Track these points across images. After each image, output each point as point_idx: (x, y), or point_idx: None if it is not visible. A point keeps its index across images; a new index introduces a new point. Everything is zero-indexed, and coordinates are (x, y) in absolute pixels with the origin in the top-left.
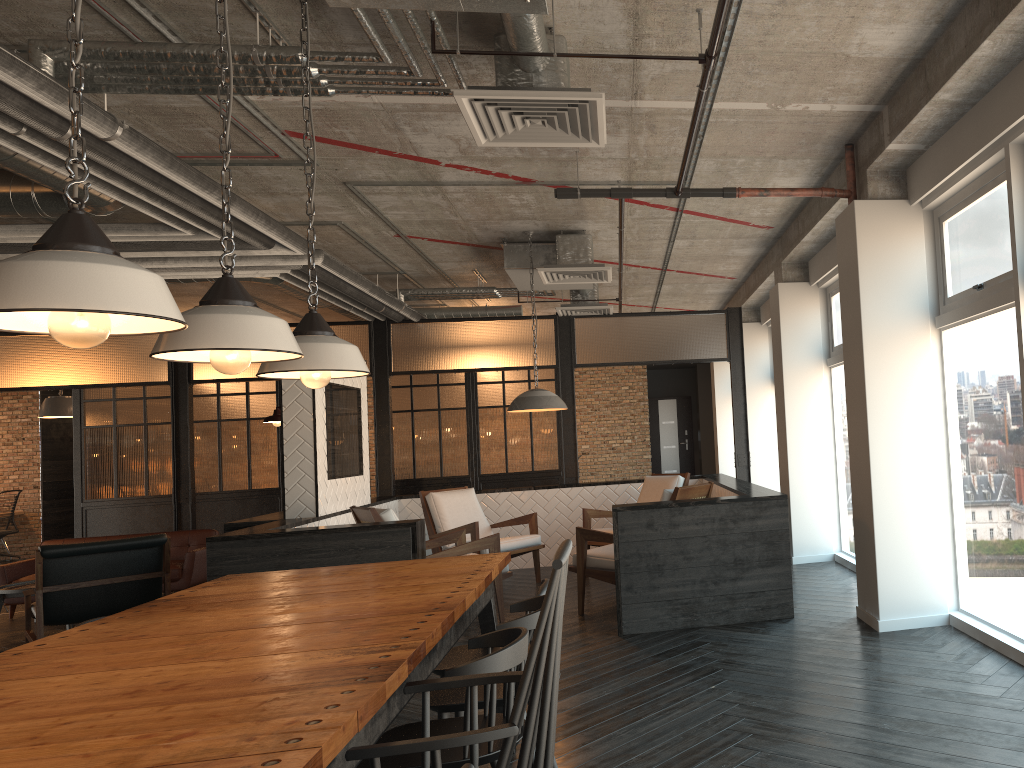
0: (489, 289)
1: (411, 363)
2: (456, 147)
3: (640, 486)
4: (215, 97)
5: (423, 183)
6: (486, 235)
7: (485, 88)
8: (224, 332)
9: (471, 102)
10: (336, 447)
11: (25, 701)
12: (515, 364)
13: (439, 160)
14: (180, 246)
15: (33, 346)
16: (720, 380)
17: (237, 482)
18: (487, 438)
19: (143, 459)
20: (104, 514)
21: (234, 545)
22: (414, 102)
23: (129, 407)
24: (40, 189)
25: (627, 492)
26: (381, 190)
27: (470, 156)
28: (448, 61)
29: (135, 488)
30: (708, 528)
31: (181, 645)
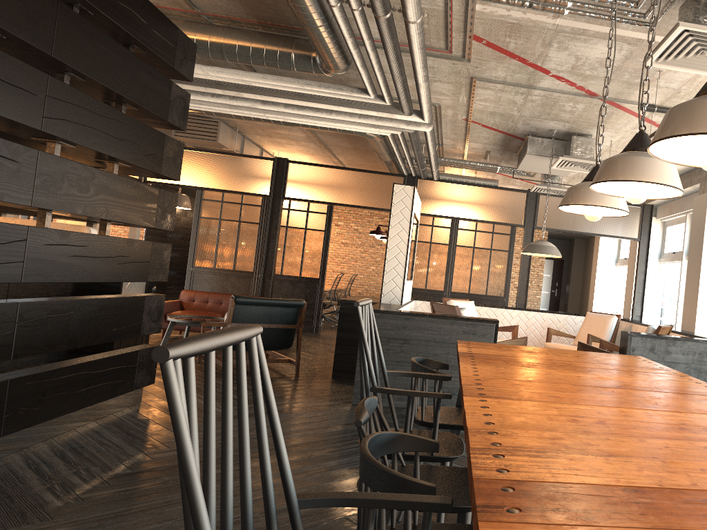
0: (495, 166)
1: (427, 208)
2: (572, 64)
3: (575, 318)
4: (453, 4)
5: (523, 85)
6: (523, 128)
7: (696, 24)
8: (664, 173)
9: (680, 32)
10: (409, 259)
11: (608, 422)
12: (495, 220)
13: (551, 71)
14: (355, 105)
15: (186, 157)
16: (602, 252)
17: (292, 270)
18: (459, 267)
19: (234, 245)
20: (205, 277)
21: (380, 316)
22: (581, 27)
23: (231, 208)
24: (297, 51)
25: (566, 321)
26: (489, 86)
27: (574, 71)
28: (671, 1)
29: (227, 263)
30: (690, 358)
31: (598, 393)
